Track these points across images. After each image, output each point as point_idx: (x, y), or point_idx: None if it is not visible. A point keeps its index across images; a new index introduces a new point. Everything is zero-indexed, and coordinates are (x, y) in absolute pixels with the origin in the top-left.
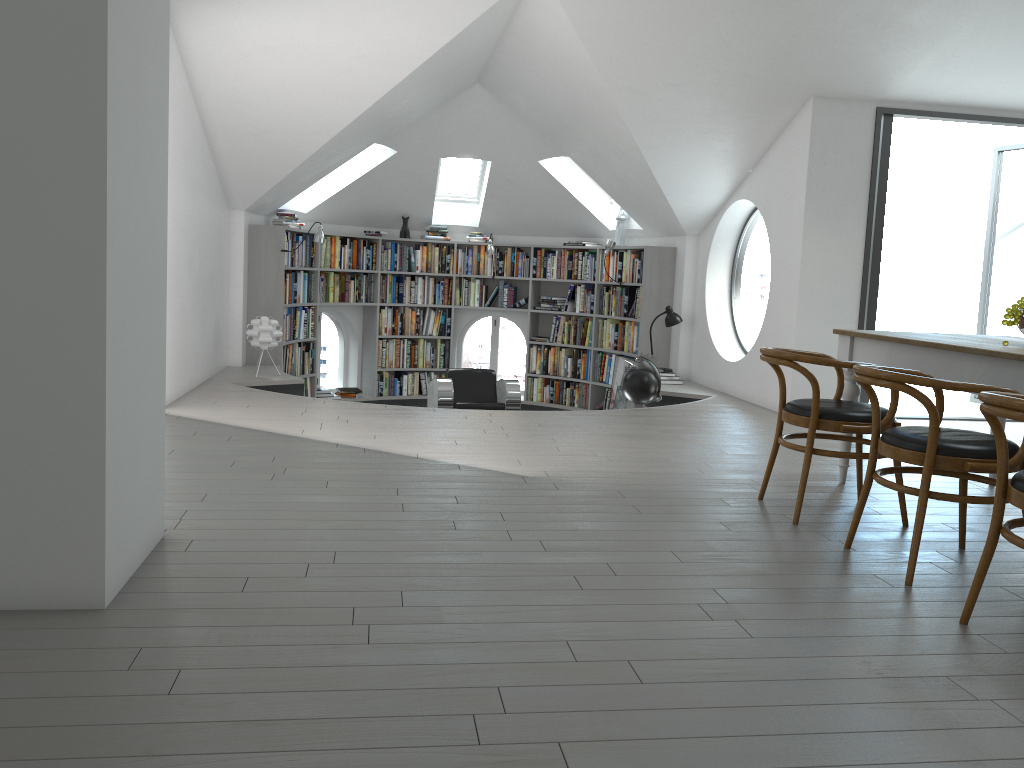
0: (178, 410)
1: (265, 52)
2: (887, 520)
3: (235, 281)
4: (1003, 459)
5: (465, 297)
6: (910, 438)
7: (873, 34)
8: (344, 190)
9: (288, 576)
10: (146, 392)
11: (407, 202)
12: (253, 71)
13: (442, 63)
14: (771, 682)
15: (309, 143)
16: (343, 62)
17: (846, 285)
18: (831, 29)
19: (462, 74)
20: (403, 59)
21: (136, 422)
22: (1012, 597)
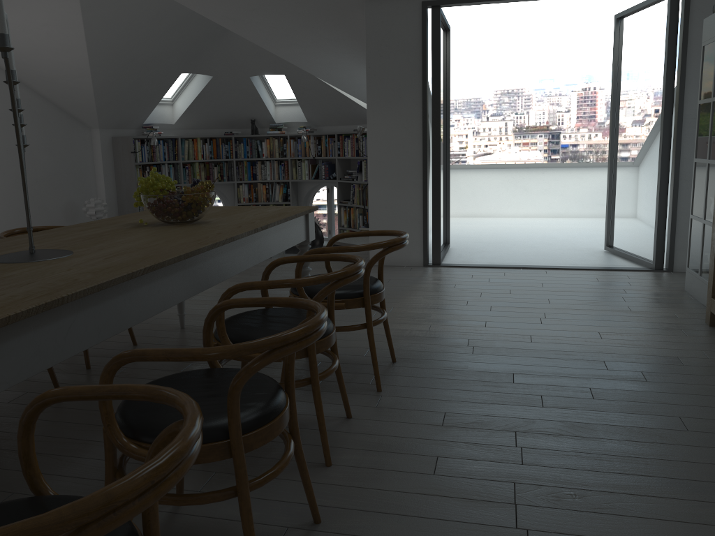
0: None
1: None
2: (94, 362)
3: (99, 175)
4: None
5: (299, 173)
6: None
7: None
8: (192, 106)
9: None
10: None
11: (248, 109)
12: None
13: (121, 18)
14: None
15: (83, 83)
16: (41, 29)
17: (409, 157)
18: None
19: (188, 19)
20: (69, 22)
21: None
22: None
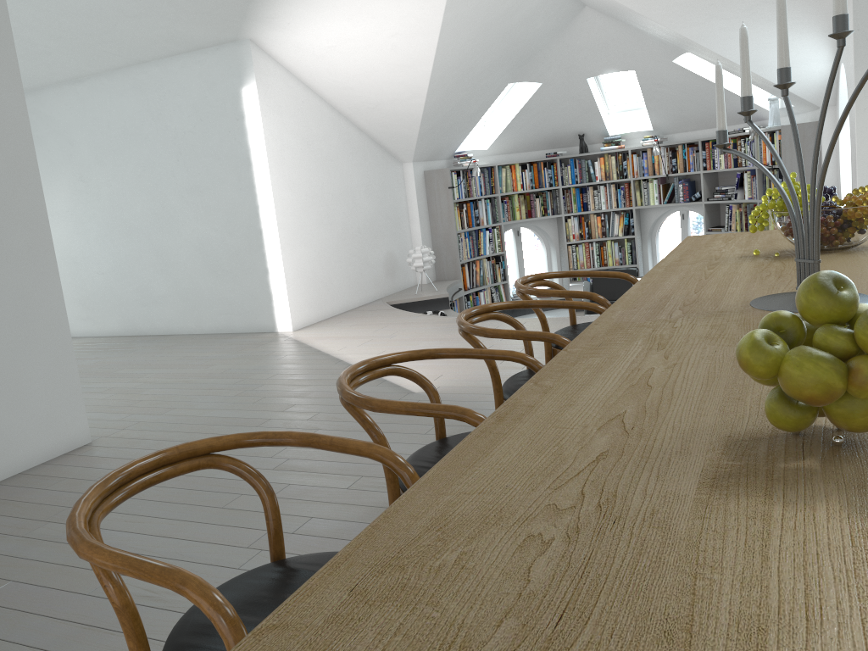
0: (301, 332)
1: (331, 51)
2: None
3: (413, 218)
4: (435, 421)
5: (645, 197)
6: (507, 382)
7: None
8: (511, 125)
9: (86, 479)
10: (28, 355)
11: (577, 122)
12: (335, 66)
13: (477, 16)
14: (160, 611)
15: (413, 105)
16: (386, 42)
17: None
18: None
19: (538, 10)
20: (424, 27)
21: (10, 376)
22: None
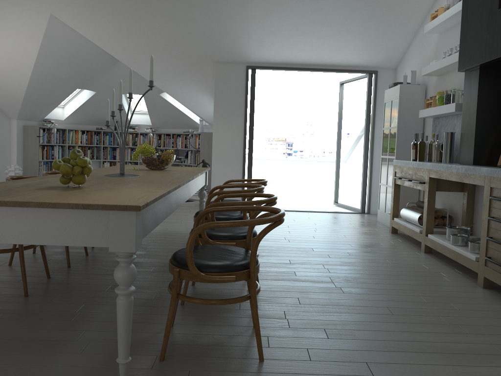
0: None
1: None
2: None
3: (13, 149)
4: None
5: None
6: None
7: (217, 33)
8: (78, 109)
9: None
10: None
11: None
12: None
13: (58, 54)
14: None
15: (19, 90)
16: (5, 55)
17: (236, 148)
18: (196, 32)
19: (93, 57)
20: (28, 53)
21: None
22: (38, 271)
